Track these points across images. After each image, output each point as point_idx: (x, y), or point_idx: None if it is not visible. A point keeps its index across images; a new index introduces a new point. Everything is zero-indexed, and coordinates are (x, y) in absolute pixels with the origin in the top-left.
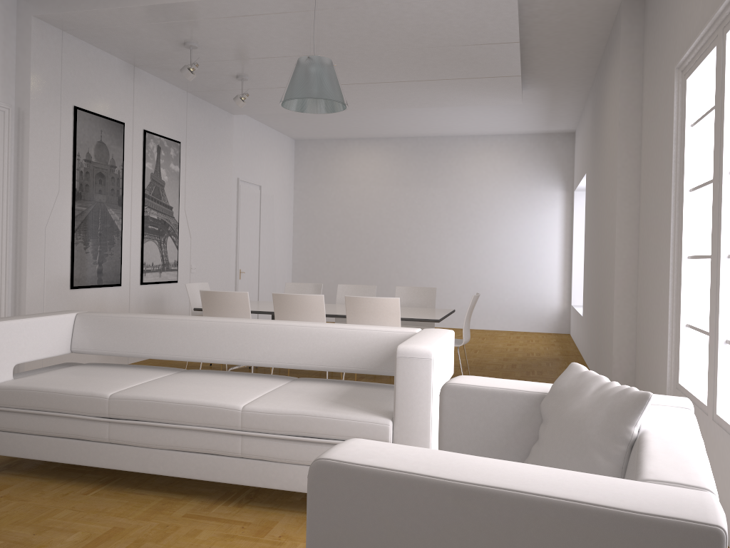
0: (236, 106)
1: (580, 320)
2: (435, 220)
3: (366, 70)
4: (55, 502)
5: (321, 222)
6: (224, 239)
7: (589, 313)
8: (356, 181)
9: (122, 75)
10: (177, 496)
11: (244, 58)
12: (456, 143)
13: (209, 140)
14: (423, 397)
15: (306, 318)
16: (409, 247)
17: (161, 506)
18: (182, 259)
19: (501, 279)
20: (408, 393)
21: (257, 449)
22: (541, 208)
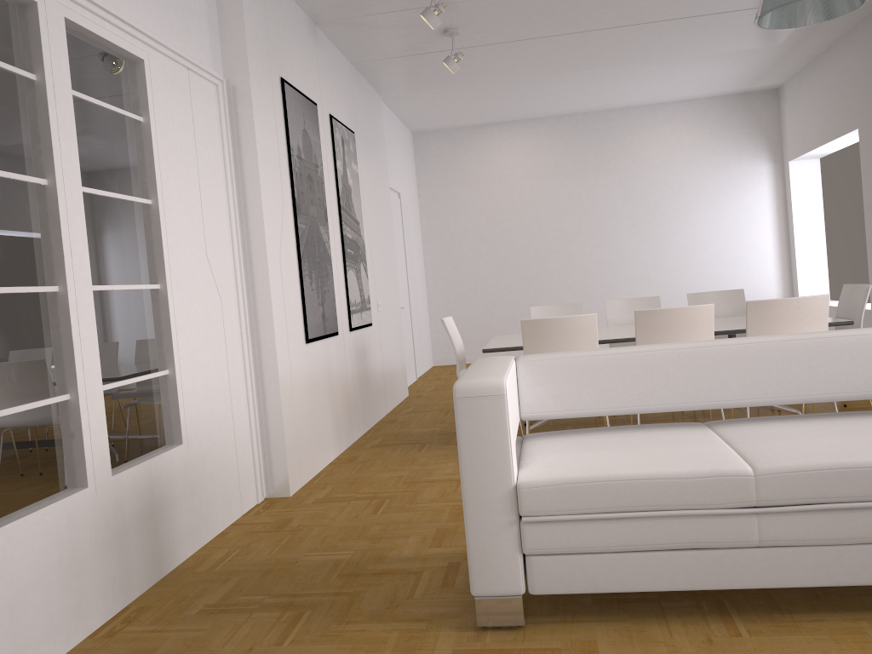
0: (397, 82)
1: None
2: (610, 217)
3: (631, 6)
4: None
5: (460, 236)
6: (393, 264)
7: None
8: (501, 178)
9: (307, 35)
10: None
11: None
12: (628, 117)
13: (370, 131)
14: None
15: (686, 340)
16: (580, 255)
17: None
18: (370, 293)
19: (703, 281)
20: None
21: None
22: (745, 188)
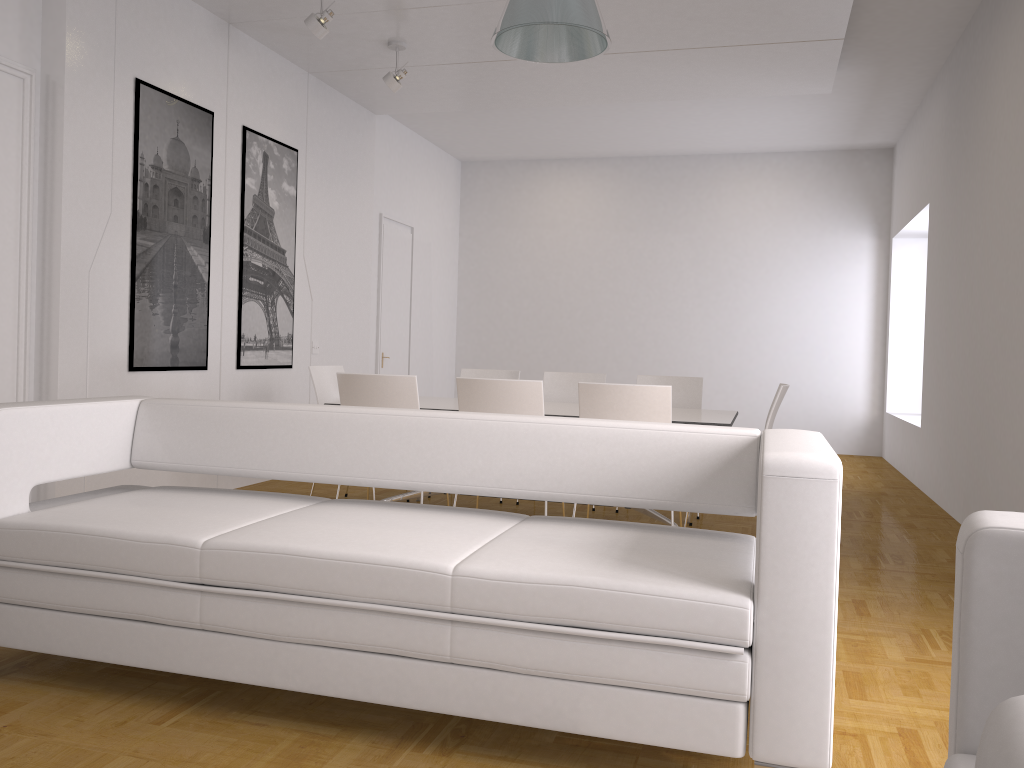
0: (381, 99)
1: (914, 433)
2: (674, 282)
3: None
4: (102, 740)
5: (501, 286)
6: (361, 305)
7: (944, 421)
8: (554, 224)
9: (210, 36)
10: (326, 730)
11: (403, 6)
12: (708, 166)
13: (340, 151)
14: (819, 554)
15: None
16: (634, 324)
17: (298, 751)
18: (298, 332)
19: (775, 372)
20: (788, 547)
21: (482, 649)
22: (839, 265)
